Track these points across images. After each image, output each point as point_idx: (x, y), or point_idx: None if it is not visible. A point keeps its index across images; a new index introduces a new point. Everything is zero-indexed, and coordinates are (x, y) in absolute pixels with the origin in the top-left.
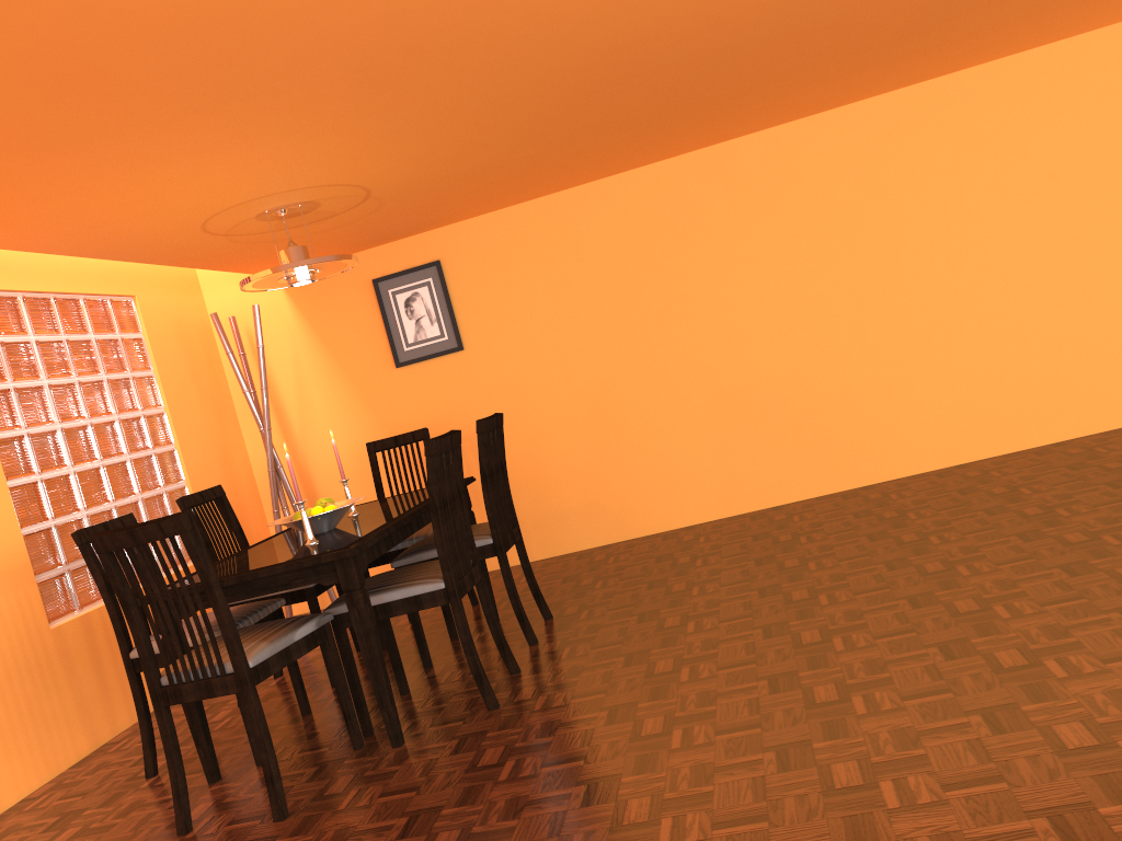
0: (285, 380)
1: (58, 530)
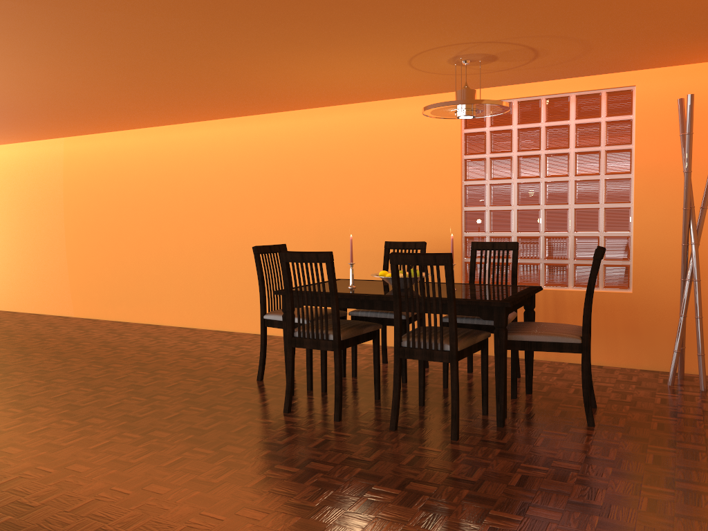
0: None
1: (488, 239)
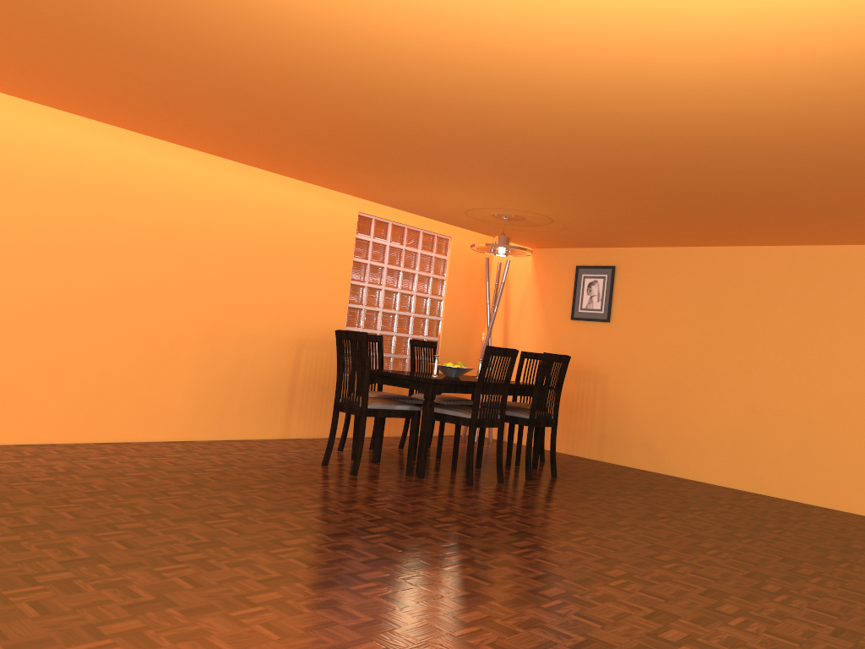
0: (515, 306)
1: None
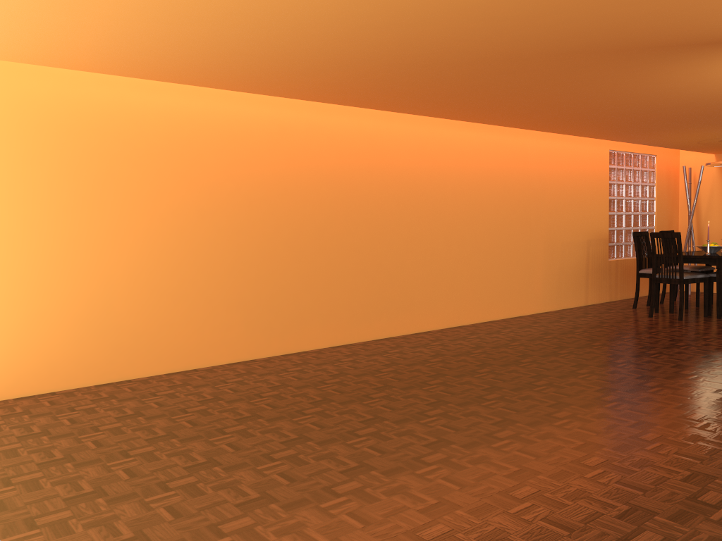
0: (704, 197)
1: (616, 231)
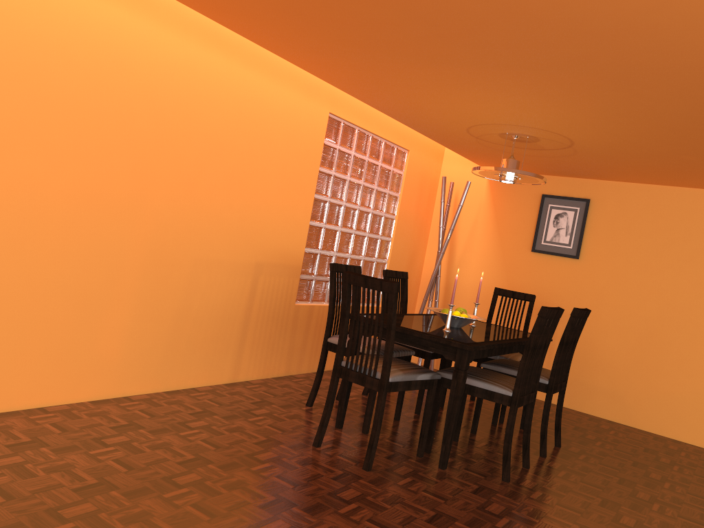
0: (463, 230)
1: (320, 257)
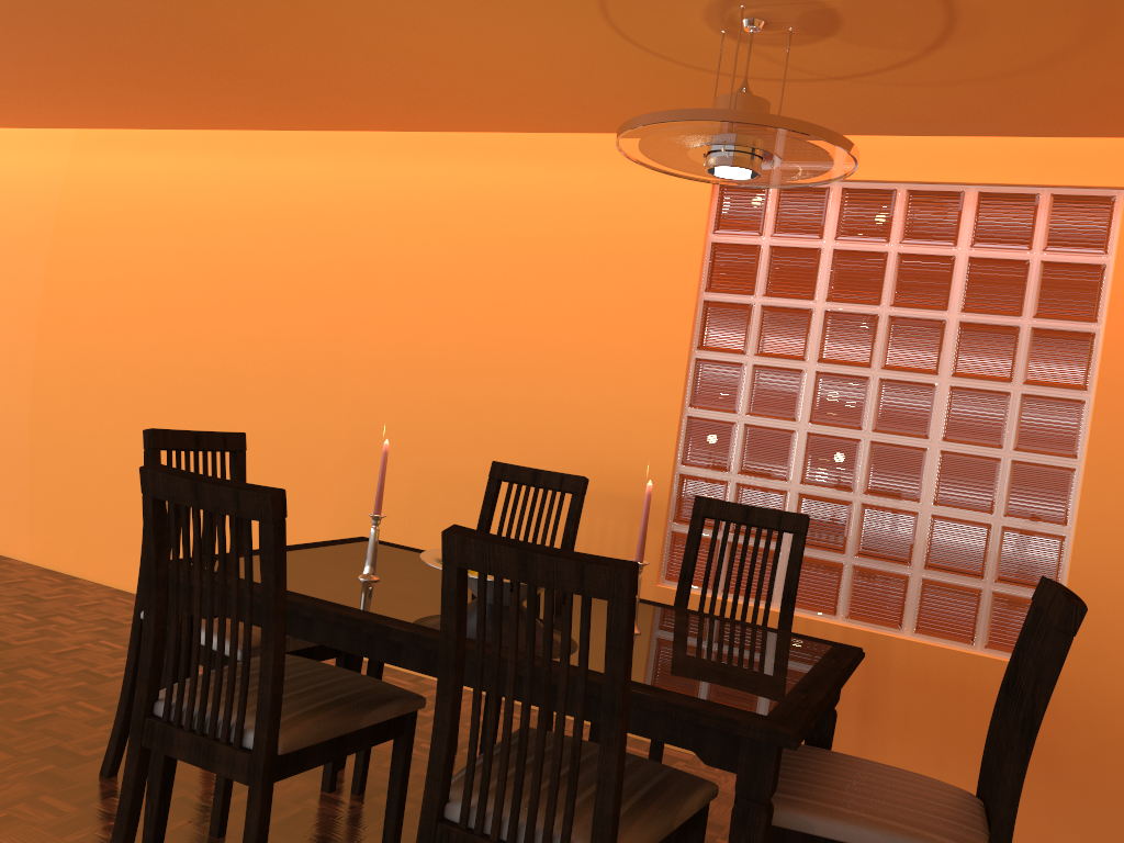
0: None
1: (733, 489)
